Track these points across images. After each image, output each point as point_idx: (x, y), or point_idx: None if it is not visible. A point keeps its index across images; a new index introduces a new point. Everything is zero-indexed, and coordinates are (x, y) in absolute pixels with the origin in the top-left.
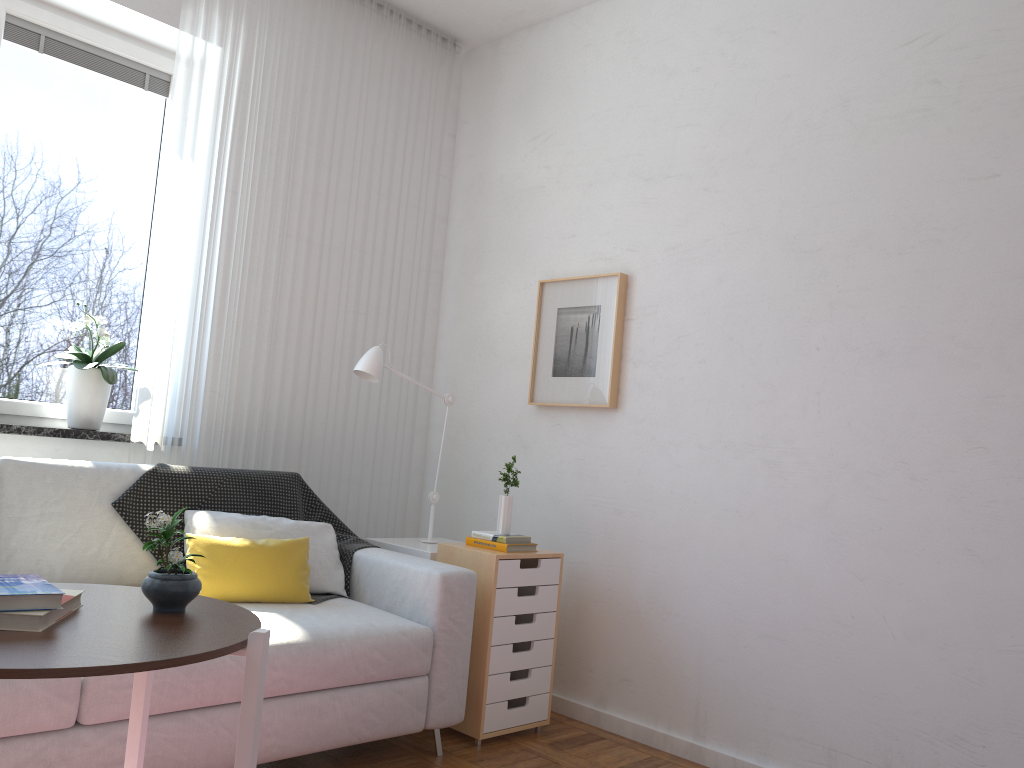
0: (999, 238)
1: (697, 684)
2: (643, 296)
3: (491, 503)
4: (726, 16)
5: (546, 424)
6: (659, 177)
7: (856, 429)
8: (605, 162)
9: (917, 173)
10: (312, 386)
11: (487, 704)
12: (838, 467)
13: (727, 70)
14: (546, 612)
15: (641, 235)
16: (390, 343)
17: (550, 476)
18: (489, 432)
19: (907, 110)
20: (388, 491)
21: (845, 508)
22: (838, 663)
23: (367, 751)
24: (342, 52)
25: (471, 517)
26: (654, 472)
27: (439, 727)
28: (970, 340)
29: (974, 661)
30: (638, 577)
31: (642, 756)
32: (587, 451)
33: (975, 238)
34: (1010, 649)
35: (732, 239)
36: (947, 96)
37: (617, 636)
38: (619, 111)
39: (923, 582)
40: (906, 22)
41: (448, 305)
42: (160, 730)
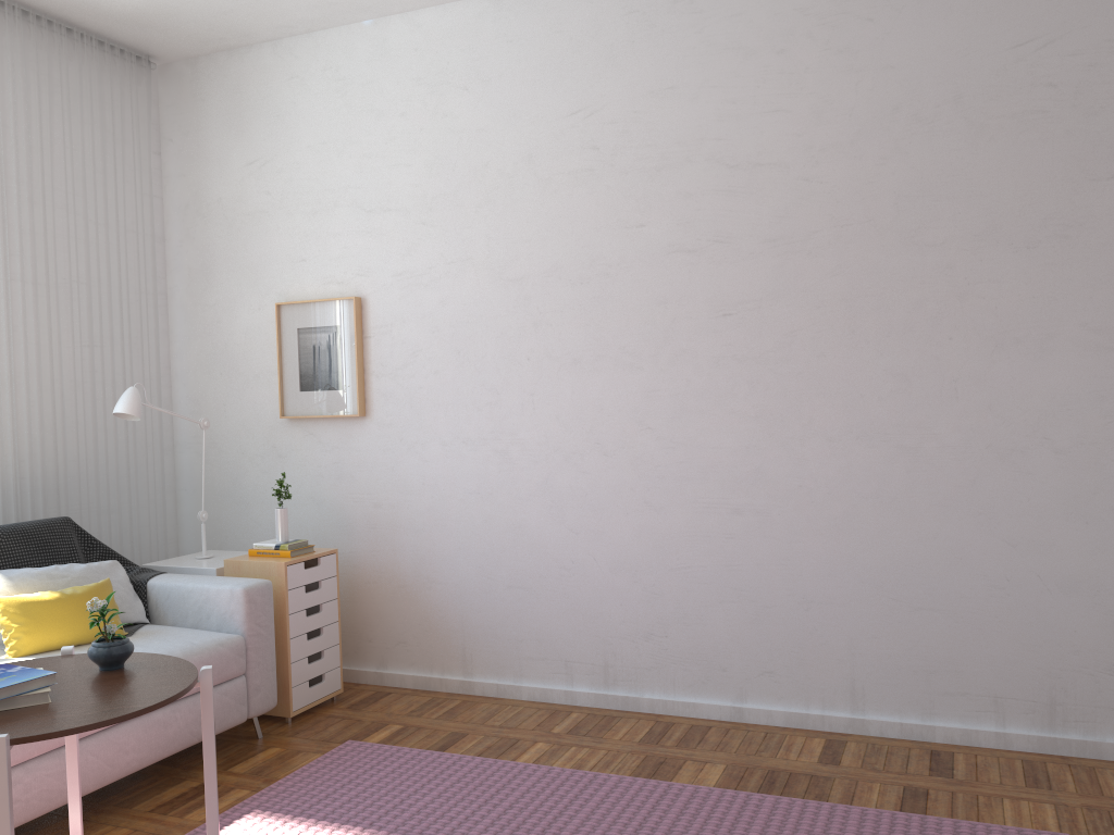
0: (648, 273)
1: (462, 634)
2: (378, 316)
3: (254, 511)
4: (424, 68)
5: (300, 434)
6: (380, 210)
7: (562, 421)
8: (326, 192)
9: (588, 220)
10: (60, 427)
11: (293, 687)
12: (552, 451)
13: (430, 118)
14: (330, 601)
15: (369, 262)
16: (129, 372)
17: (310, 480)
18: (242, 445)
19: (577, 169)
20: (147, 514)
21: (560, 481)
22: (566, 597)
23: (195, 749)
24: (39, 85)
25: (234, 526)
26: (406, 468)
27: (259, 714)
28: (635, 350)
29: (656, 579)
30: (402, 557)
31: (425, 699)
32: (343, 455)
33: (632, 273)
34: (677, 567)
35: (450, 268)
36: (604, 160)
37: (390, 608)
38: (334, 145)
39: (618, 529)
40: (570, 96)
41: (178, 325)
42: (42, 769)
